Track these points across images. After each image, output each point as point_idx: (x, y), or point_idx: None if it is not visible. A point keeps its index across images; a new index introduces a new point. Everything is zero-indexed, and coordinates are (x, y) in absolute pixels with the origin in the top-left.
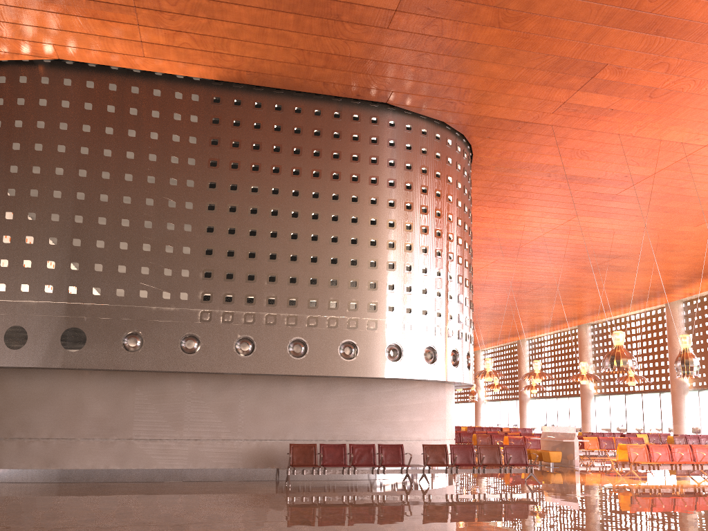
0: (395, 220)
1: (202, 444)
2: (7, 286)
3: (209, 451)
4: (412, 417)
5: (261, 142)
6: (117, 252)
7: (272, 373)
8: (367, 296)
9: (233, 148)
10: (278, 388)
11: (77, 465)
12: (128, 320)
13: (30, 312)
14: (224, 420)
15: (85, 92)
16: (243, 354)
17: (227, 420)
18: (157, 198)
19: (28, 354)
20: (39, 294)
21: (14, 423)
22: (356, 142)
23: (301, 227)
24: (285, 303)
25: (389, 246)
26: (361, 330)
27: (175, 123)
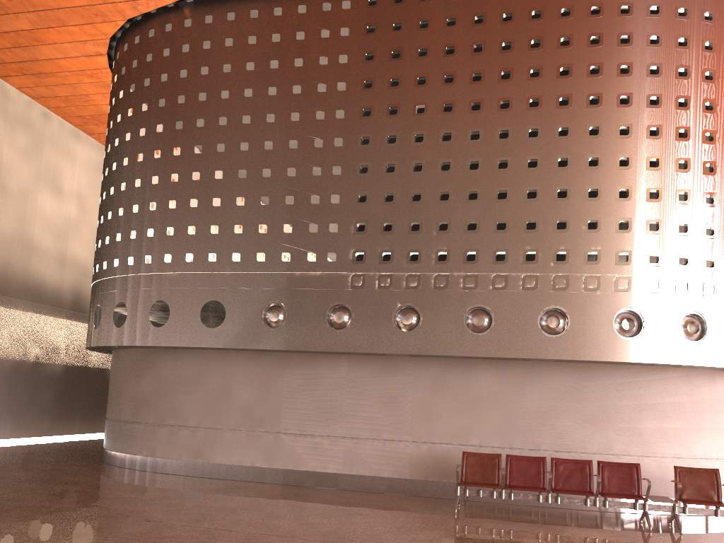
0: (631, 125)
1: (359, 444)
2: (153, 258)
3: (368, 454)
4: (665, 423)
5: (428, 45)
6: (257, 209)
7: (442, 354)
8: (583, 242)
9: (392, 60)
10: (457, 375)
11: (223, 460)
12: (269, 290)
13: (172, 285)
14: (386, 414)
15: (226, 27)
16: (405, 329)
17: (390, 415)
18: (301, 138)
19: (170, 332)
20: (180, 265)
21: (166, 408)
22: (566, 18)
23: (484, 152)
24: (461, 259)
25: (620, 164)
26: (573, 292)
27: (323, 42)
